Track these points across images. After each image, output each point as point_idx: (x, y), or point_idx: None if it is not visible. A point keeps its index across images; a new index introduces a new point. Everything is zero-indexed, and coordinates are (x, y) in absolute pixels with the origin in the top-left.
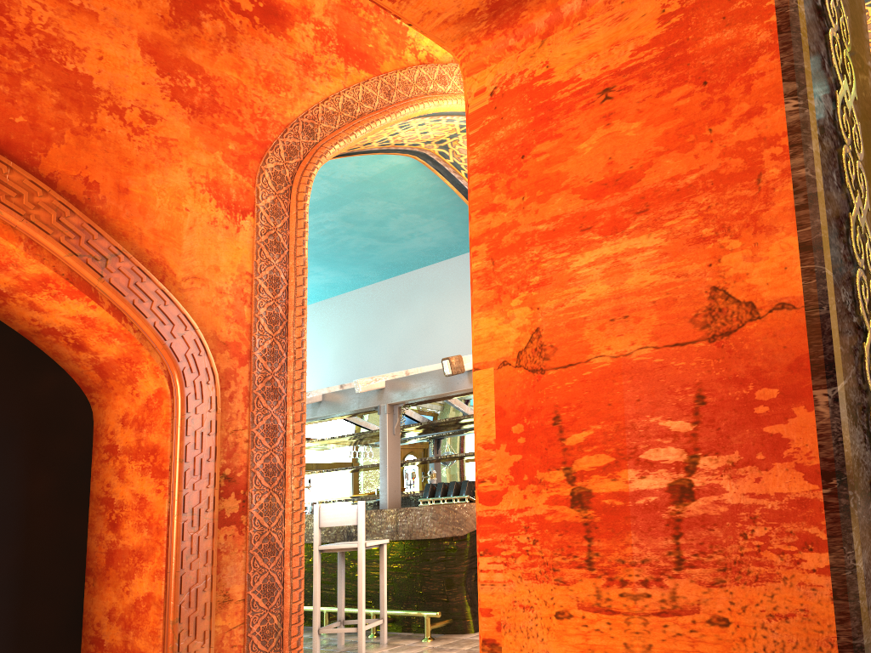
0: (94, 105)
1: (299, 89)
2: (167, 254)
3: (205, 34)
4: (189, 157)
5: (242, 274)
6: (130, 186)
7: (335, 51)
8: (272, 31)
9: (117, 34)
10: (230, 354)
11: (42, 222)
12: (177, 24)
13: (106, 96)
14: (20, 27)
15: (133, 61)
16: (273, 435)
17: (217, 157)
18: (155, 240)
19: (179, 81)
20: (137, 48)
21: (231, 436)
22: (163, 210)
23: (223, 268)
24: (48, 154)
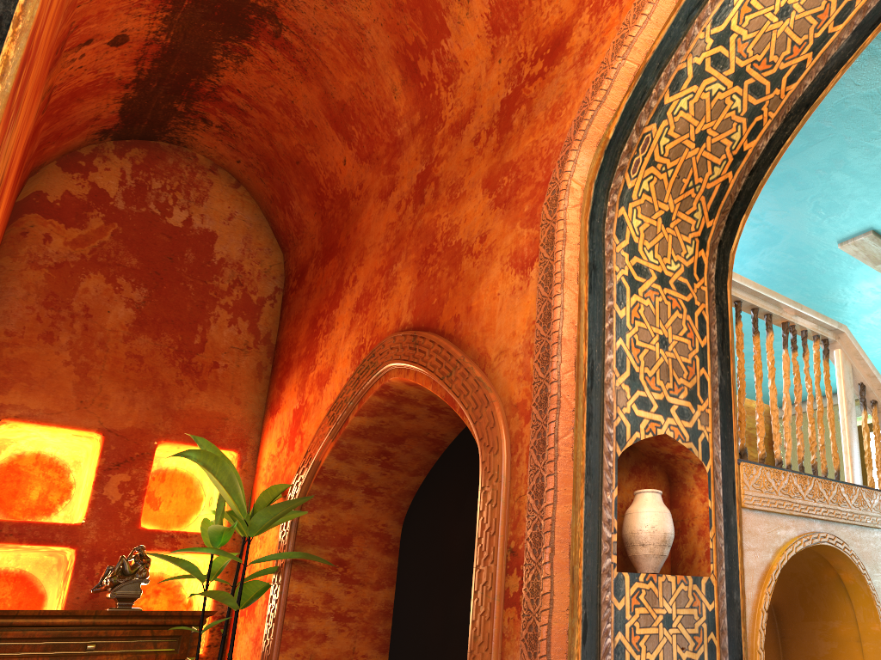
0: (460, 257)
1: (576, 89)
2: (488, 343)
3: (514, 130)
4: (501, 247)
5: (530, 325)
6: (472, 303)
7: (609, 3)
8: (556, 62)
9: (472, 193)
10: (518, 416)
11: (432, 365)
12: (500, 144)
13: (465, 245)
14: (439, 240)
15: (479, 203)
16: (541, 496)
17: (517, 228)
18: (482, 336)
19: (499, 189)
20: (480, 191)
21: (517, 504)
22: (487, 306)
23: (518, 330)
24: (442, 313)
